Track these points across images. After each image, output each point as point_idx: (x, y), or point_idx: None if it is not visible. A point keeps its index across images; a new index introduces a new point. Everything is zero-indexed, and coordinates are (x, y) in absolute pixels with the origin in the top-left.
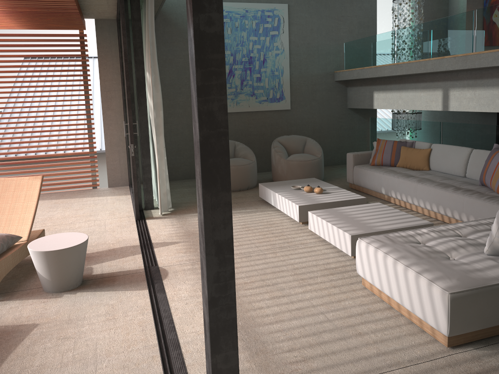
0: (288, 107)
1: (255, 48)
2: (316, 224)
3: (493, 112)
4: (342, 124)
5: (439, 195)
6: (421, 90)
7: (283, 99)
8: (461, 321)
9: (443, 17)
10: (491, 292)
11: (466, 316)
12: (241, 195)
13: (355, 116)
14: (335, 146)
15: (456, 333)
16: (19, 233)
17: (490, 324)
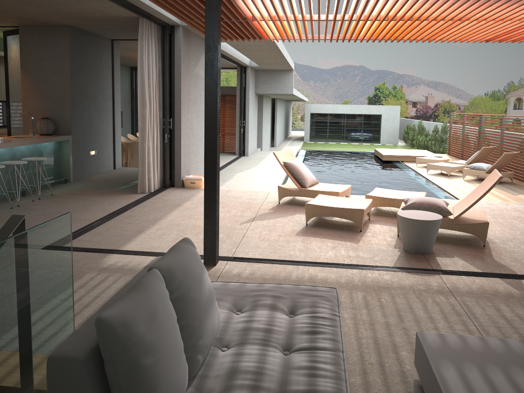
0: None
1: None
2: None
3: None
4: None
5: None
6: None
7: None
8: None
9: None
10: None
11: None
12: None
13: None
14: None
15: None
16: (459, 213)
17: None
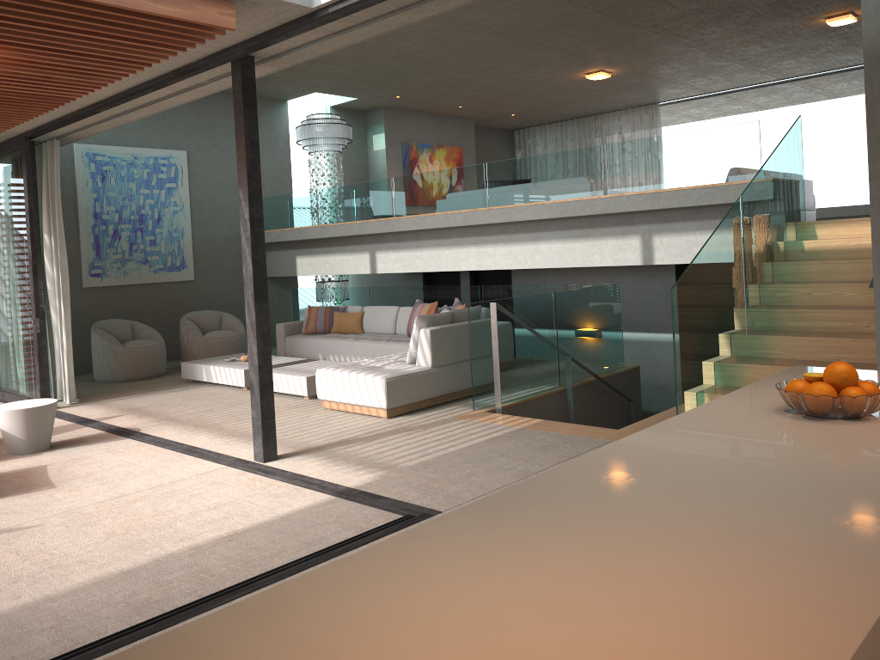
0: (191, 278)
1: (147, 204)
2: None
3: (419, 276)
4: None
5: (374, 348)
6: (348, 253)
7: (185, 267)
8: (394, 397)
9: (364, 172)
10: (410, 378)
11: (396, 394)
12: (155, 381)
13: (273, 287)
14: None
15: (391, 405)
16: None
17: (411, 400)
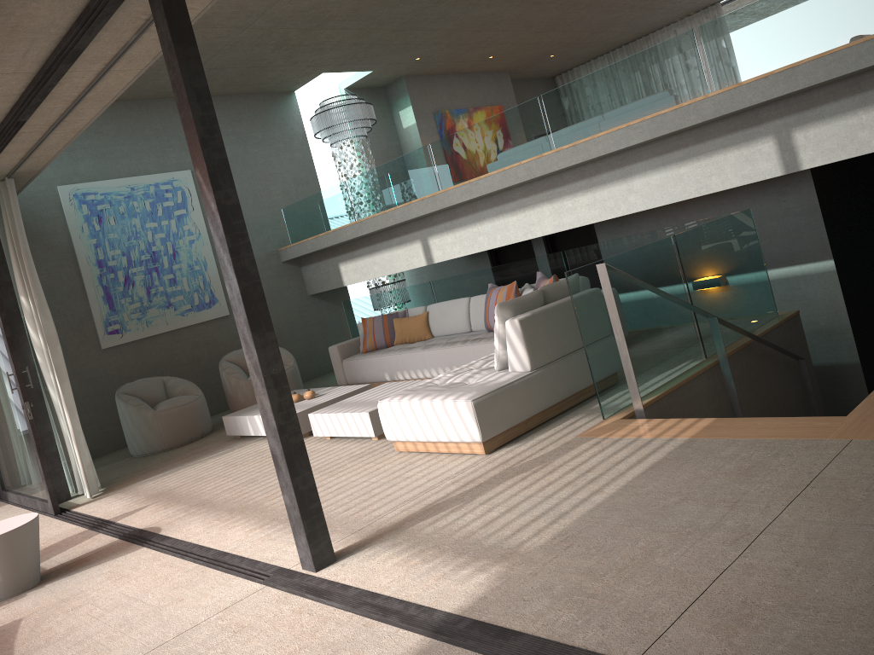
0: (226, 313)
1: (157, 239)
2: (323, 424)
3: (485, 257)
4: (307, 320)
5: (449, 354)
6: (397, 247)
7: (216, 302)
8: (489, 423)
9: (397, 155)
10: (505, 392)
11: (491, 418)
12: (198, 444)
13: (322, 304)
14: (306, 352)
15: (488, 436)
16: None
17: (513, 422)
